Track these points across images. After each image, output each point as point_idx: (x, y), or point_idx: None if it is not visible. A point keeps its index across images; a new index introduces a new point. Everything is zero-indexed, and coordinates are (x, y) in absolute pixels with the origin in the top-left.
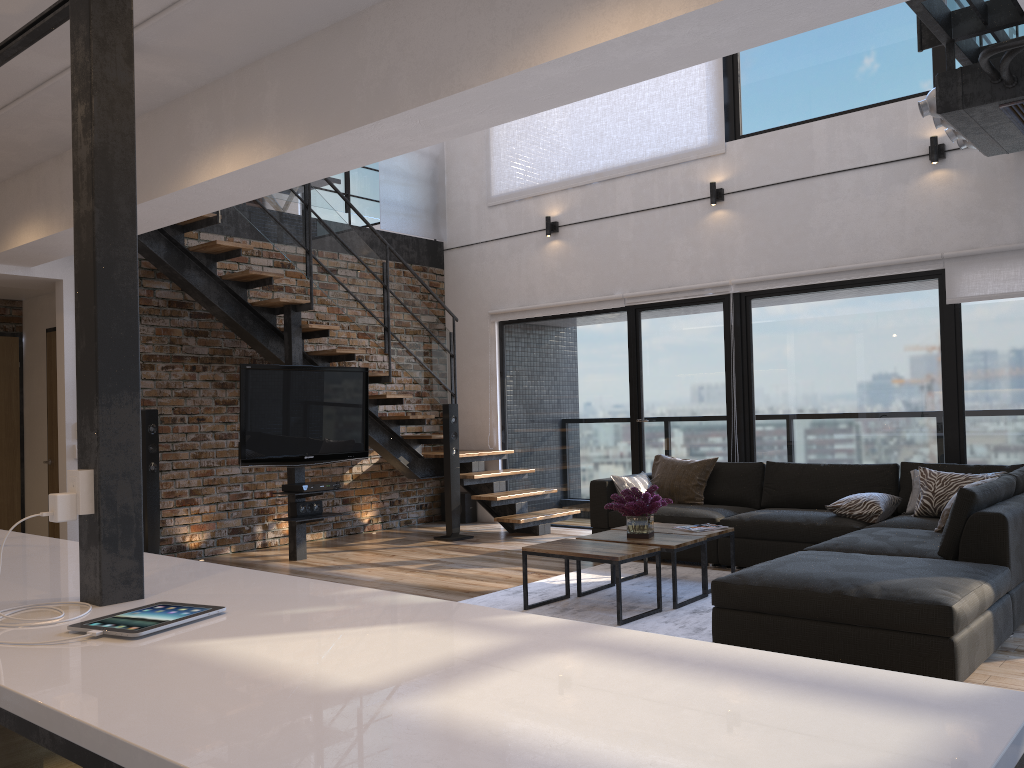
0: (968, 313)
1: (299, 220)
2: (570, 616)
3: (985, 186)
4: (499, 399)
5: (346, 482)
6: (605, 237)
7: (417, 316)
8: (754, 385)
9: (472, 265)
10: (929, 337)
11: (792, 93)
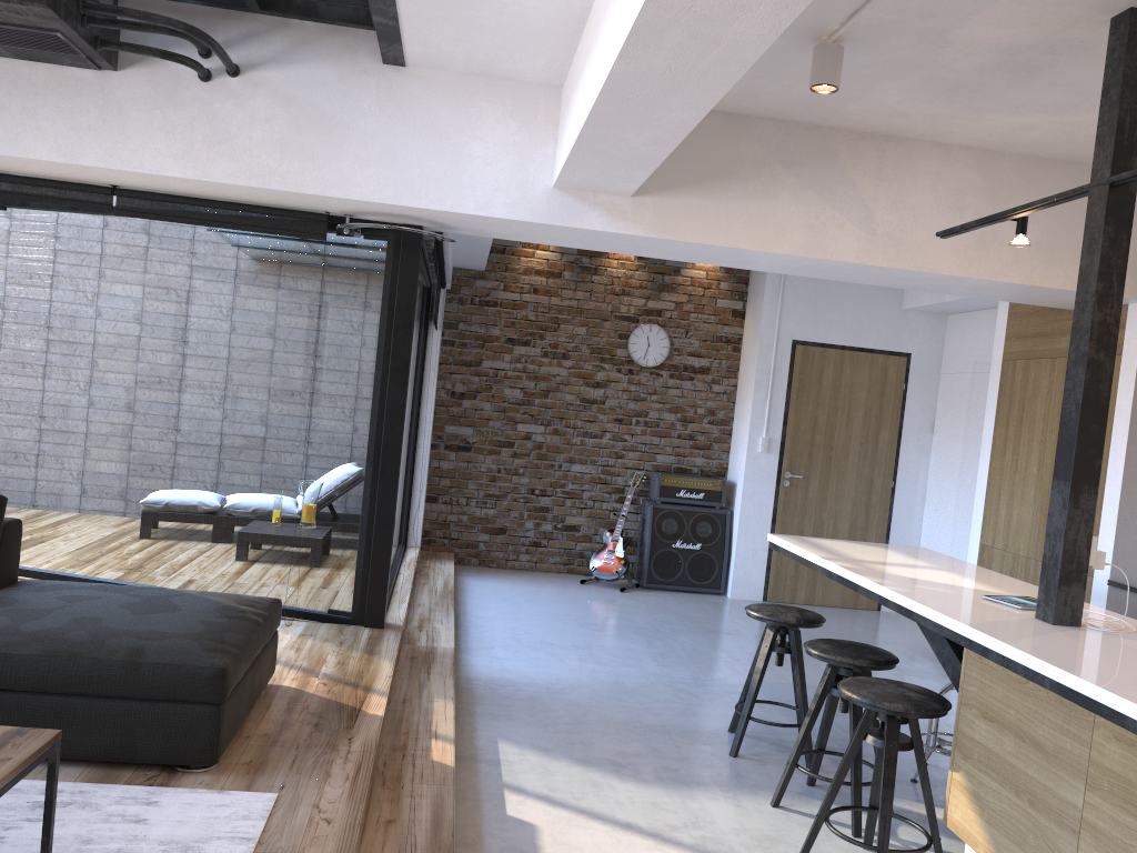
0: None
1: None
2: None
3: None
4: None
5: None
6: None
7: None
8: None
9: None
10: None
11: None
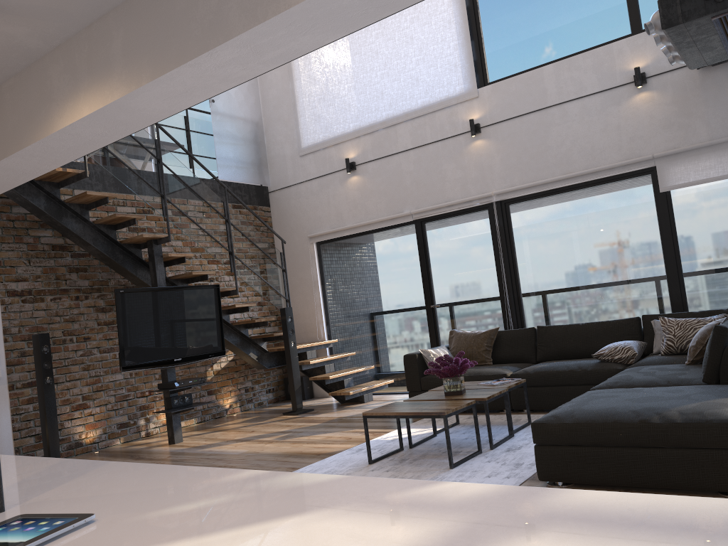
0: (677, 198)
1: (153, 172)
2: (408, 465)
3: (679, 101)
4: (322, 301)
5: (209, 377)
6: (392, 169)
7: (254, 241)
8: (518, 270)
9: (292, 201)
10: (649, 219)
11: (524, 47)
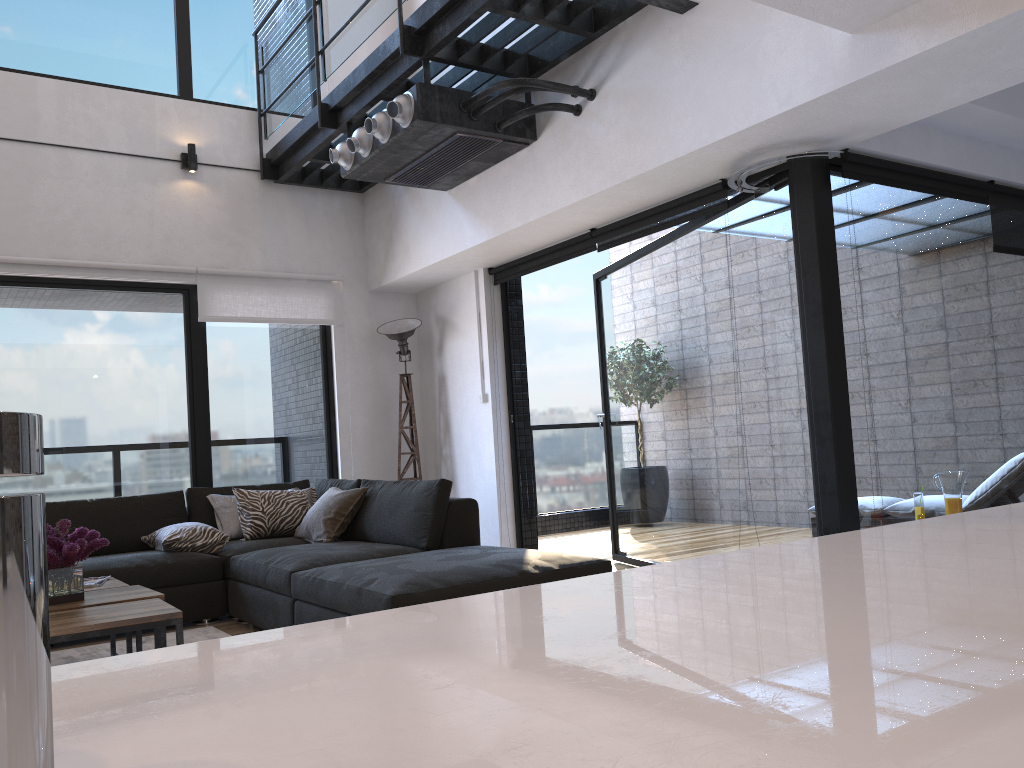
0: (214, 334)
1: None
2: None
3: (234, 209)
4: None
5: None
6: None
7: None
8: None
9: None
10: (175, 355)
11: (1, 30)
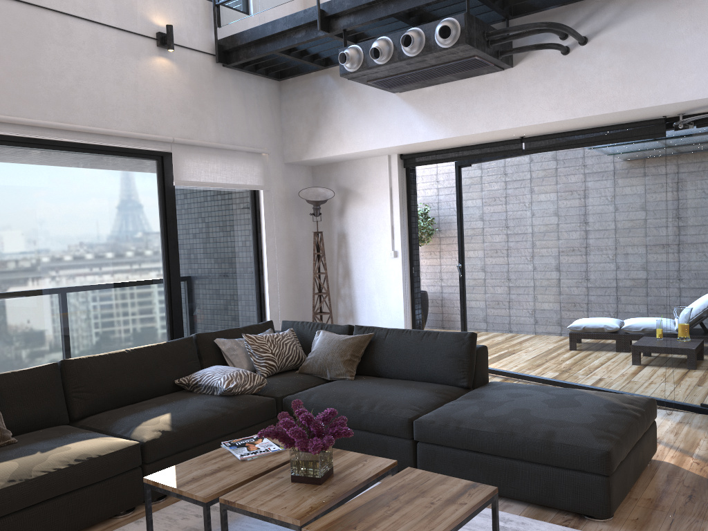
0: (180, 196)
1: None
2: None
3: (196, 87)
4: None
5: None
6: None
7: None
8: None
9: None
10: (152, 214)
11: None
